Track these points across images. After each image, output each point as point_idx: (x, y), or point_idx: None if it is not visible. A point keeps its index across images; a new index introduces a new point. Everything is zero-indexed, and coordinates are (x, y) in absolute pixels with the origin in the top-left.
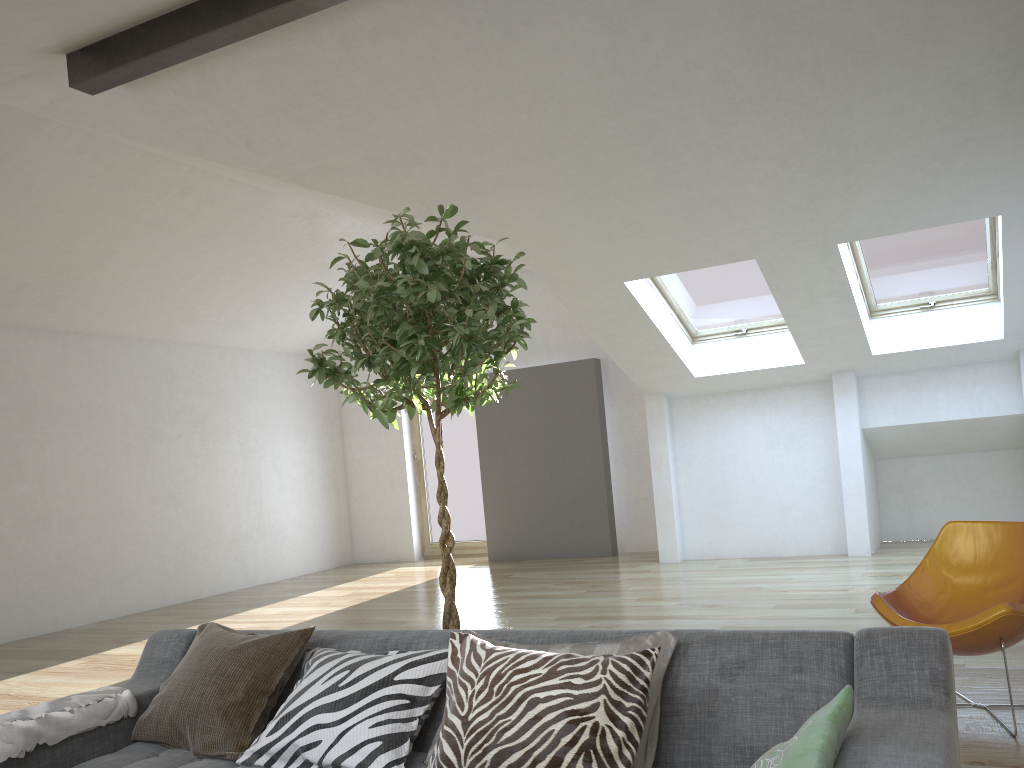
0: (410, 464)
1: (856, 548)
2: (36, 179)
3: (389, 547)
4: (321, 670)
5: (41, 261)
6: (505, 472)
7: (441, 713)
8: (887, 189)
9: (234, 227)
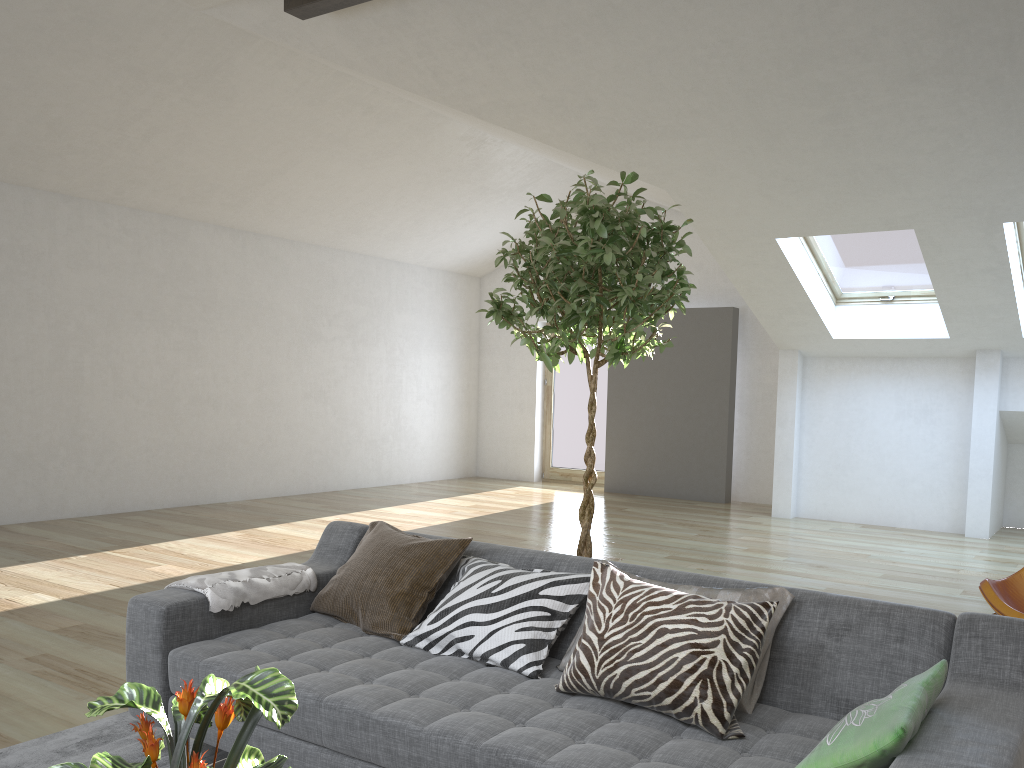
0: (540, 389)
1: (974, 530)
2: (240, 90)
3: (511, 465)
4: (476, 576)
5: (234, 165)
6: (630, 408)
7: (574, 628)
8: None
9: (406, 147)
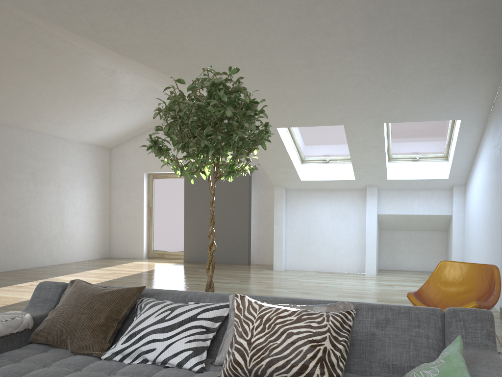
0: (146, 209)
1: (369, 271)
2: None
3: (130, 250)
4: (153, 310)
5: None
6: (197, 218)
7: (218, 337)
8: (413, 99)
9: (69, 70)
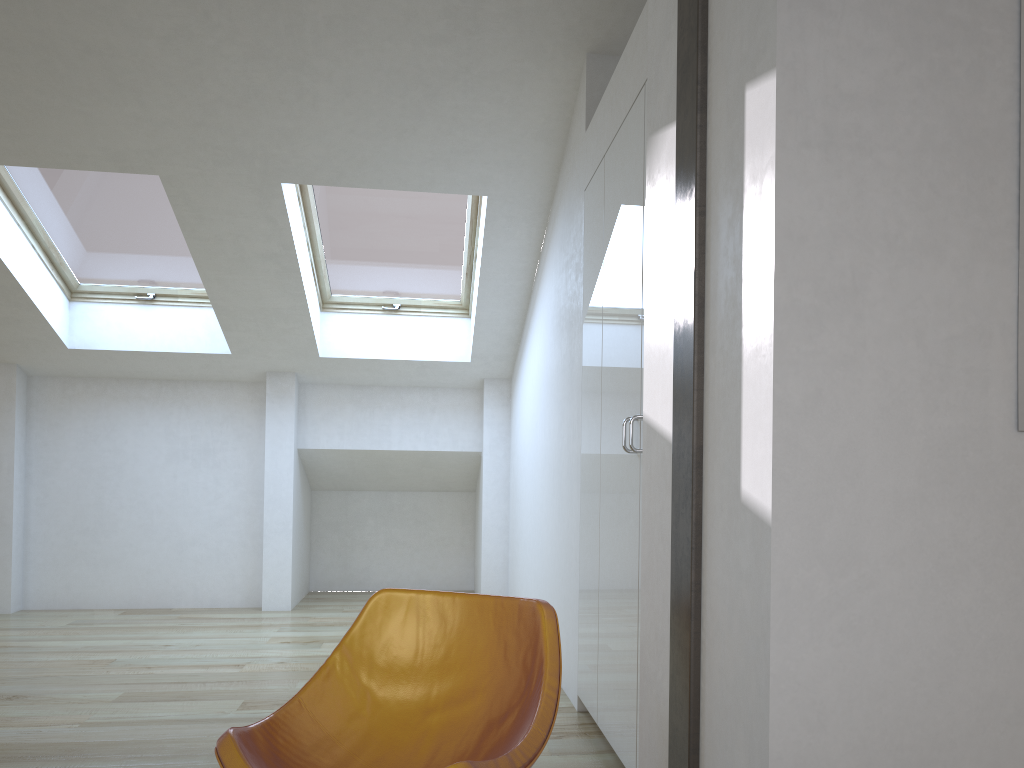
0: None
1: (274, 600)
2: None
3: None
4: None
5: None
6: None
7: None
8: (354, 114)
9: None
